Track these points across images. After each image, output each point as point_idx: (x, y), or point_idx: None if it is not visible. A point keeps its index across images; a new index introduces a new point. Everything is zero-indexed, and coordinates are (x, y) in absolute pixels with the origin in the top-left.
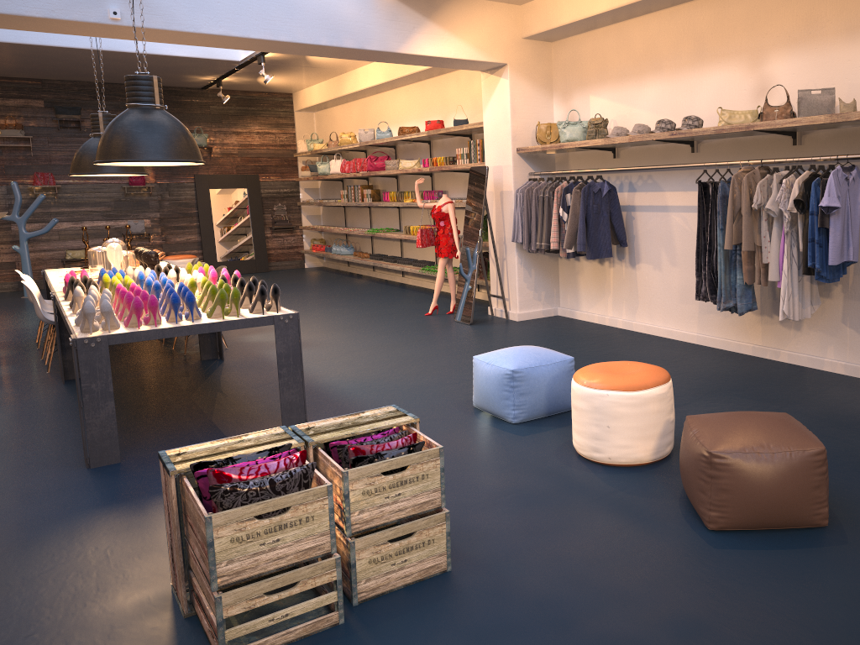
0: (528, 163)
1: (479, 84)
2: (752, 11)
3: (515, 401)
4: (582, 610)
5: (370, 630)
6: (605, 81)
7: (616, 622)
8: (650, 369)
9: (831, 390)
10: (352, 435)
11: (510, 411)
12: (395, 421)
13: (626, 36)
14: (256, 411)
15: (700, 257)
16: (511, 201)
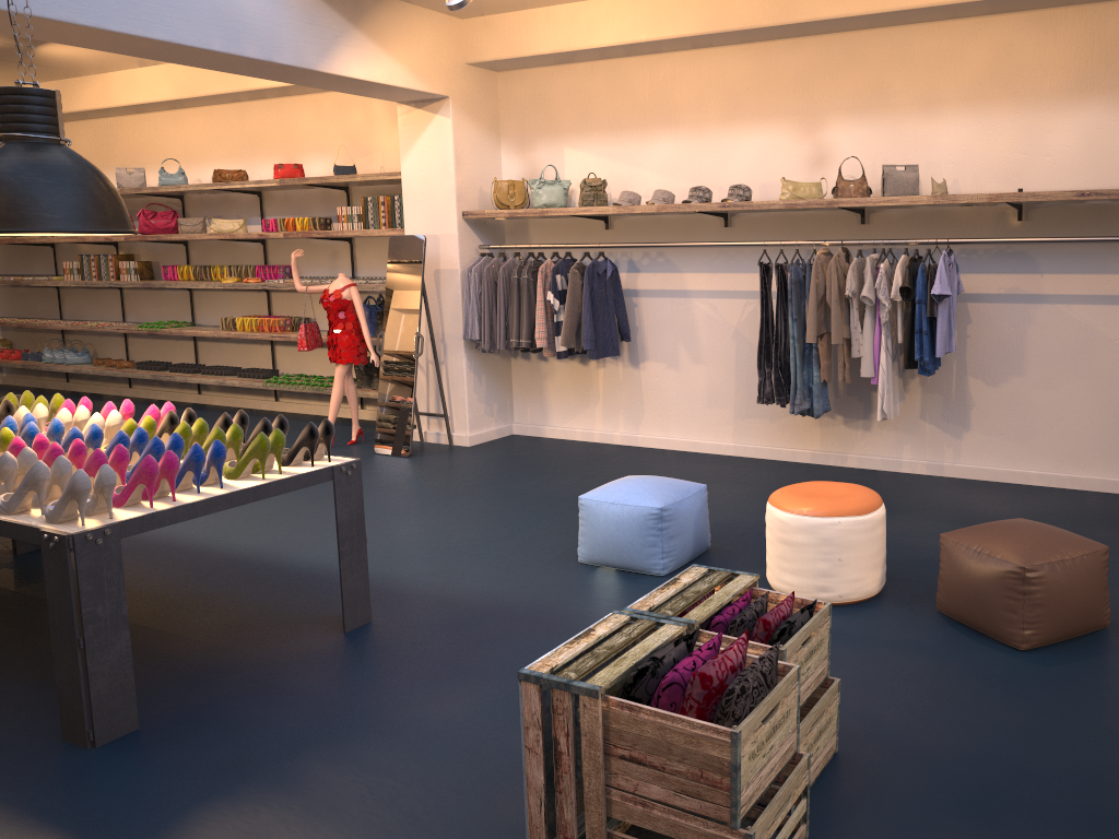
0: (476, 232)
1: (363, 116)
2: (804, 68)
3: (664, 547)
4: (1020, 754)
5: (849, 834)
6: (590, 130)
7: (1063, 756)
8: (858, 488)
9: (936, 492)
10: (720, 607)
11: (657, 560)
12: (739, 582)
13: (622, 77)
14: (260, 616)
15: (762, 352)
16: (455, 283)
